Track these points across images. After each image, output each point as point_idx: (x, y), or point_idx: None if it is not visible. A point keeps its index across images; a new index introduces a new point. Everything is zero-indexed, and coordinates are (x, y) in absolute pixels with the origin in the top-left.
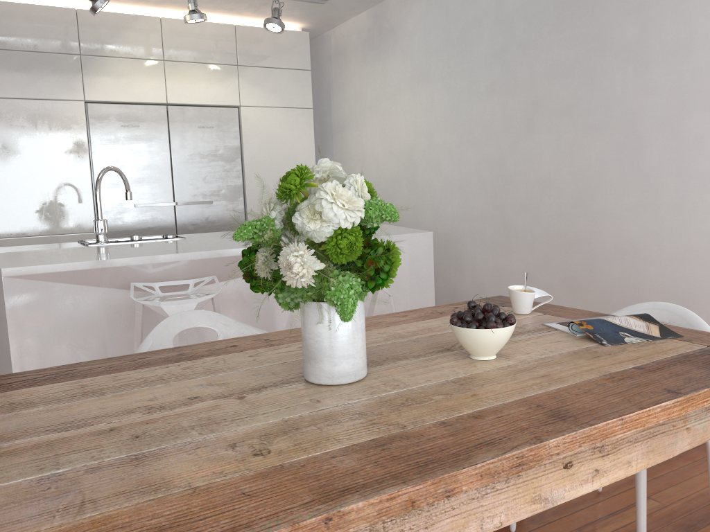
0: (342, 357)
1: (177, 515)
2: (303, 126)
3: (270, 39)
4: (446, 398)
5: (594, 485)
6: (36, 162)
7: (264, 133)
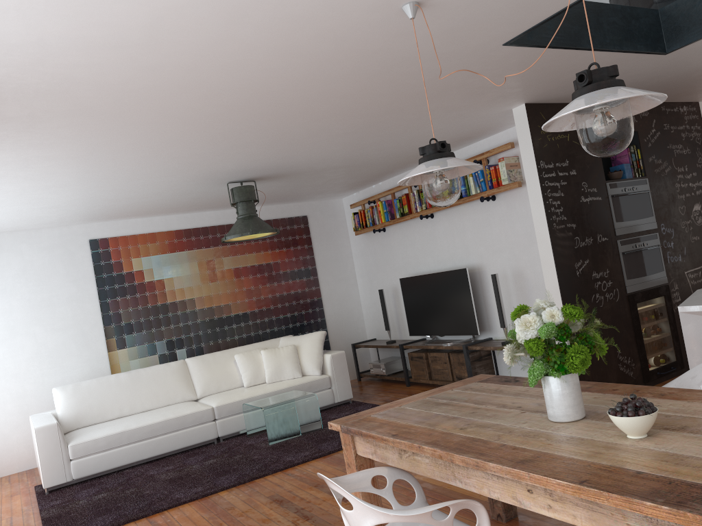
0: (548, 406)
1: (416, 431)
2: None
3: None
4: (540, 440)
5: (550, 514)
6: None
7: None
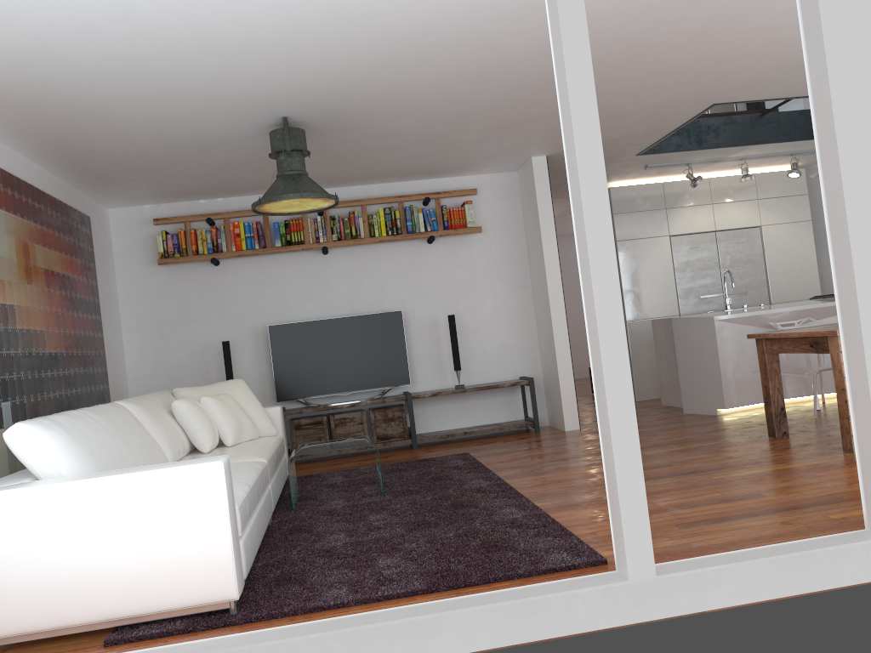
0: None
1: None
2: (805, 233)
3: (777, 178)
4: None
5: None
6: (645, 275)
7: (778, 242)
